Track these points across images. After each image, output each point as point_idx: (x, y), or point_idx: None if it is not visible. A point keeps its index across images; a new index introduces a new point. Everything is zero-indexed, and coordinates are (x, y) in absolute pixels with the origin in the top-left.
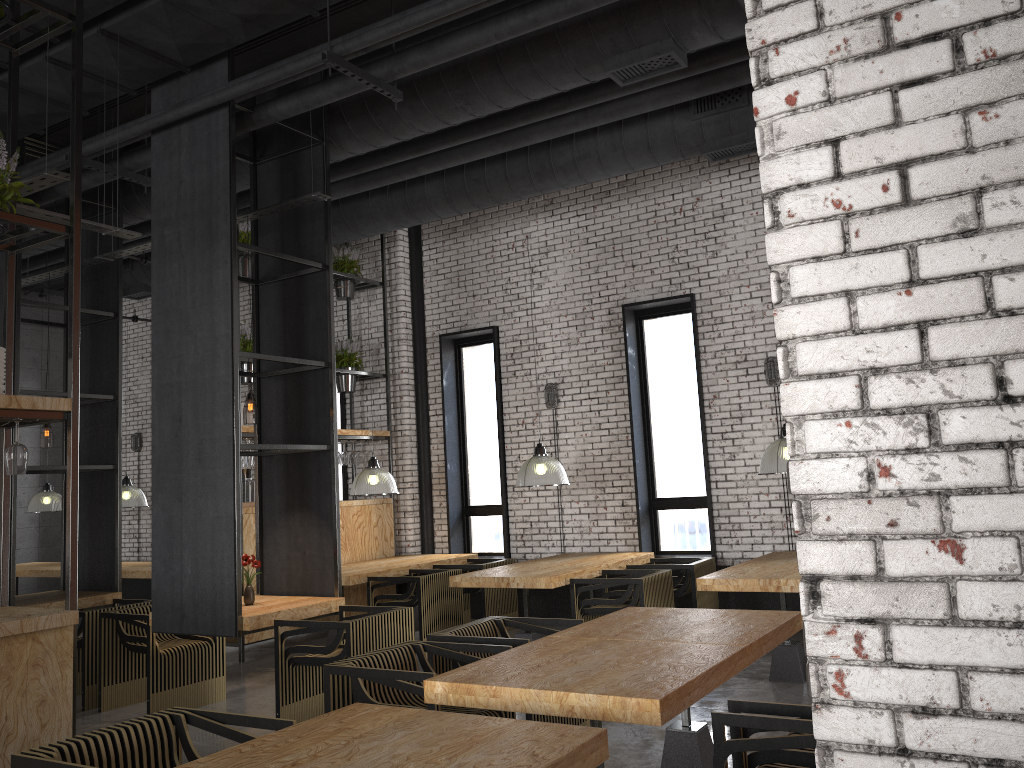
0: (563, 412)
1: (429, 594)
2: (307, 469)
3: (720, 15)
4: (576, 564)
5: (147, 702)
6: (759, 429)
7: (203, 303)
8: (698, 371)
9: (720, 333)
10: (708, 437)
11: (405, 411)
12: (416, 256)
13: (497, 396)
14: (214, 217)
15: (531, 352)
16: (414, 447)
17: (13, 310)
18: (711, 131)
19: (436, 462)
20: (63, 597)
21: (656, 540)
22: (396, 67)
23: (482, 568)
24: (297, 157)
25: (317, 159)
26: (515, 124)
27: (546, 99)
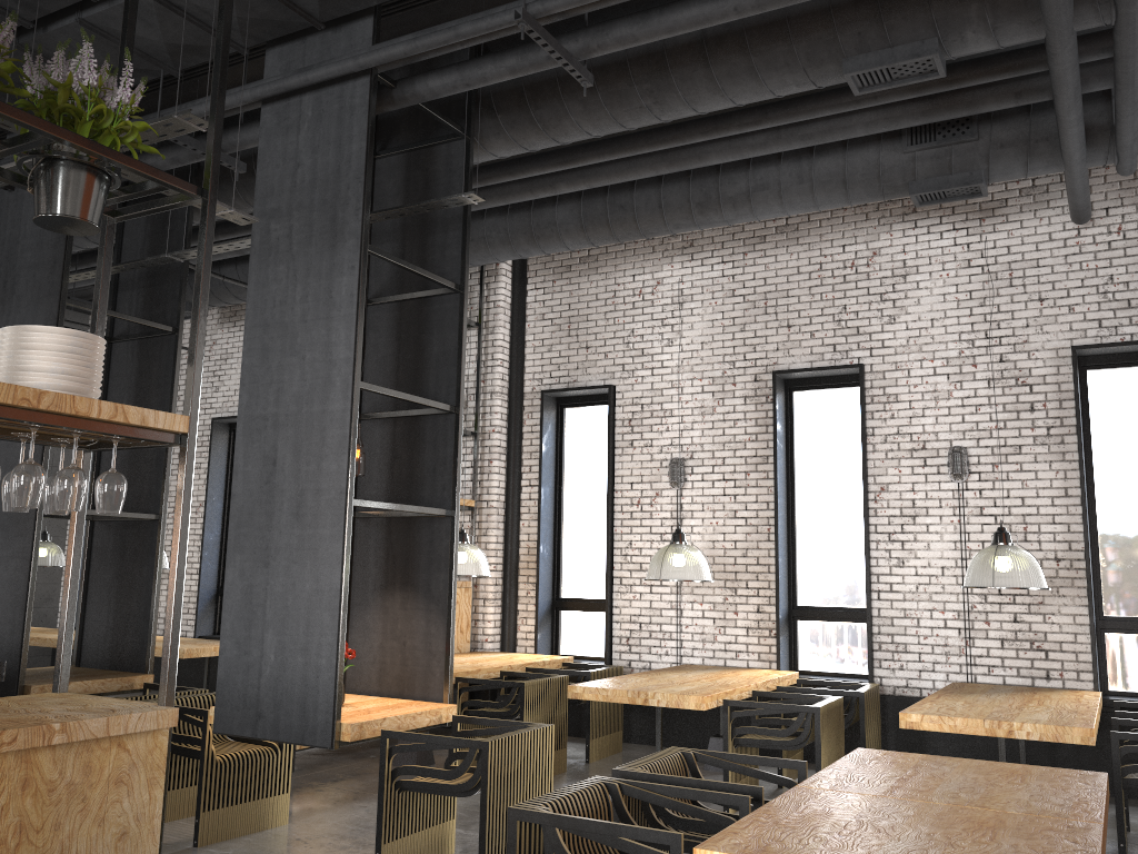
0: (690, 494)
1: (533, 704)
2: (415, 538)
3: (1006, 13)
4: (717, 680)
5: (195, 823)
6: (936, 532)
7: (317, 317)
8: (864, 457)
9: (893, 413)
10: (871, 537)
11: (494, 478)
12: (519, 296)
13: (609, 468)
14: (340, 211)
15: (654, 419)
16: (501, 522)
17: (107, 295)
18: (925, 168)
19: (526, 542)
20: (81, 676)
21: (794, 656)
22: (595, 41)
23: (589, 676)
24: (430, 153)
25: (456, 157)
26: (692, 139)
27: (735, 111)
